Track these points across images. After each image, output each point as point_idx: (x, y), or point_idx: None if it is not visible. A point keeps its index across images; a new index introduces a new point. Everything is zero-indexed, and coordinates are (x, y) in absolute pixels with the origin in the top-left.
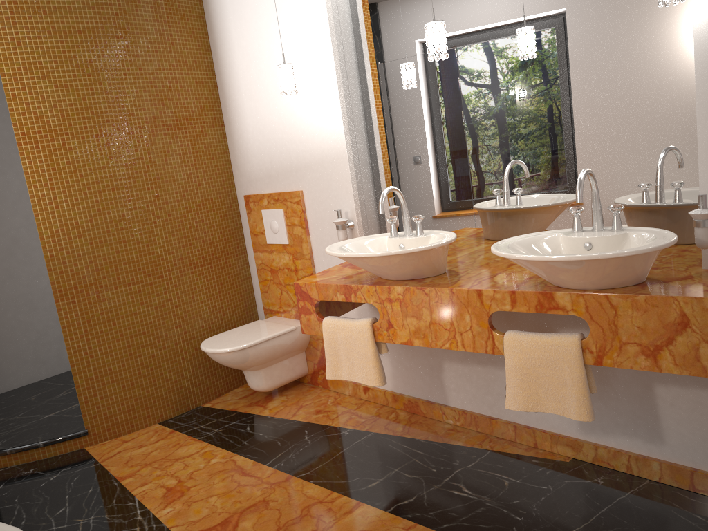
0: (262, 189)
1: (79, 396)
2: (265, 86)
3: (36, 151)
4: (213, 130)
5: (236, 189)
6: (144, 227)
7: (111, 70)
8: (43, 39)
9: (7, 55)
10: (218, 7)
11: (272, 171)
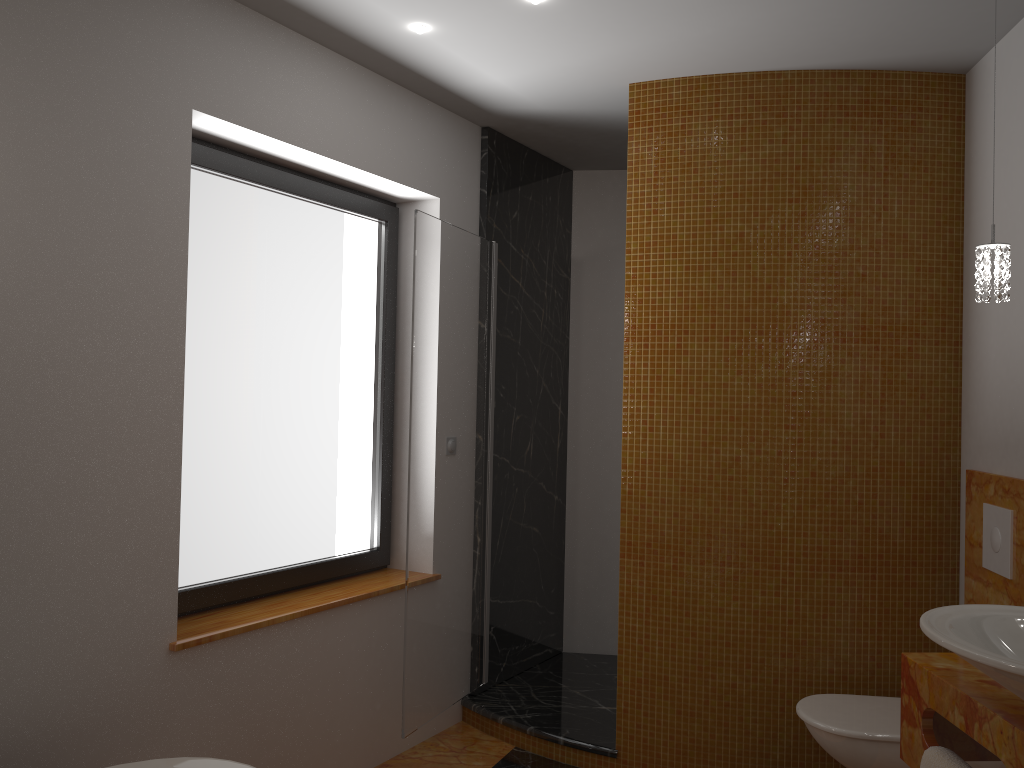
0: (993, 464)
1: (618, 698)
2: (1022, 281)
3: (643, 350)
4: (934, 349)
5: (960, 456)
6: (766, 483)
7: (769, 247)
8: (686, 205)
9: (638, 227)
10: (980, 147)
11: (1010, 437)
